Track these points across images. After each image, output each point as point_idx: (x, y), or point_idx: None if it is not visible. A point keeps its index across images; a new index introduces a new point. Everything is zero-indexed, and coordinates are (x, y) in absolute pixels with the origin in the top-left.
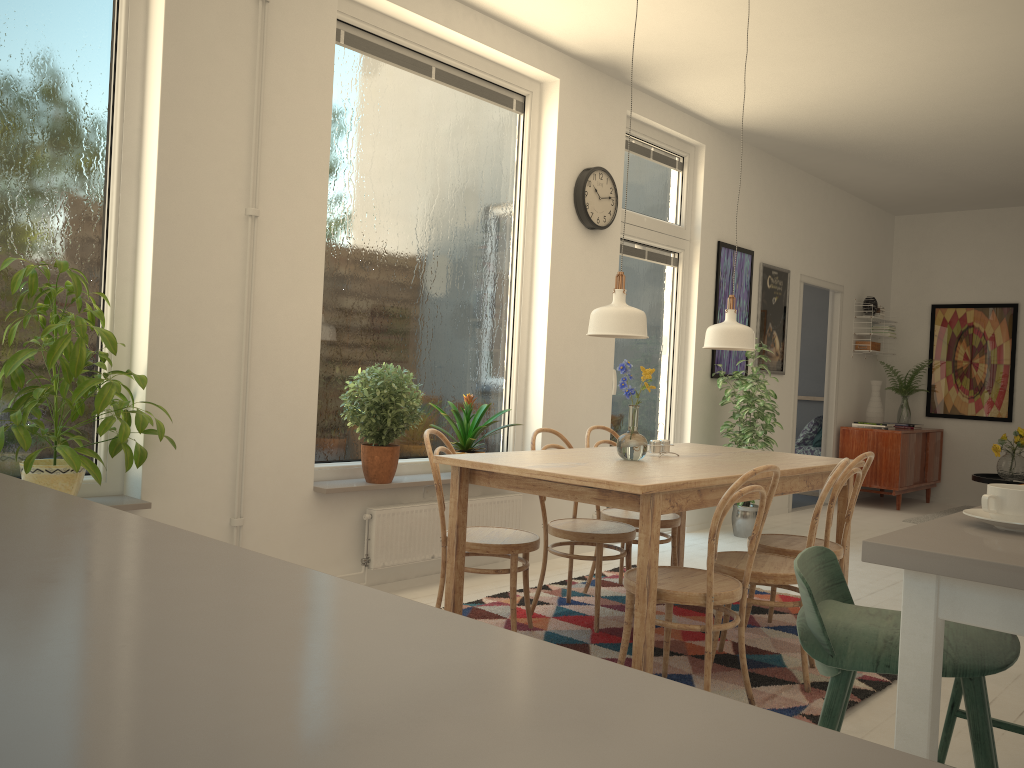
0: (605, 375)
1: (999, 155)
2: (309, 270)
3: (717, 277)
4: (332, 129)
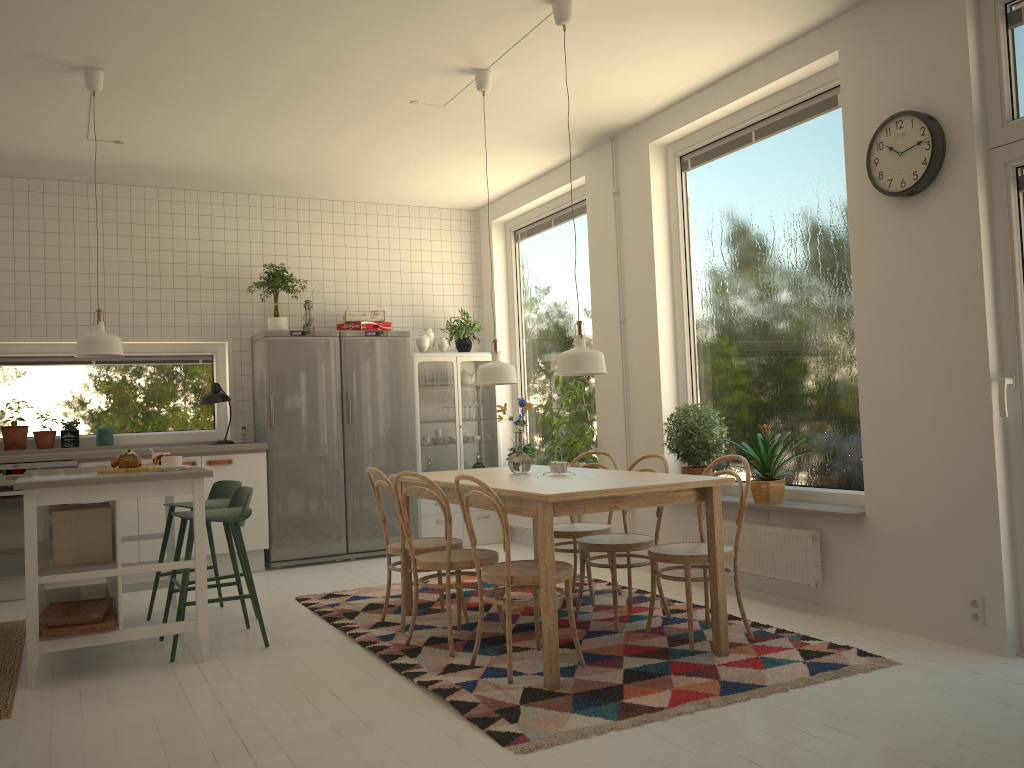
0: (971, 389)
1: None
2: (651, 345)
3: None
4: (688, 234)
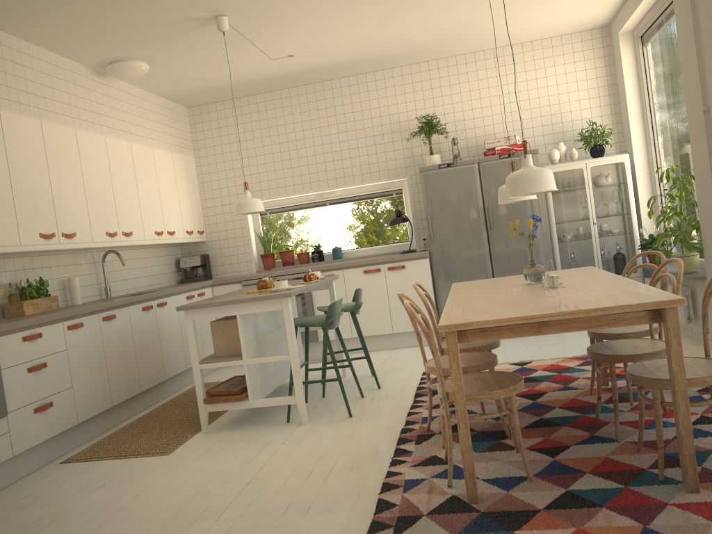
0: None
1: None
2: None
3: None
4: None
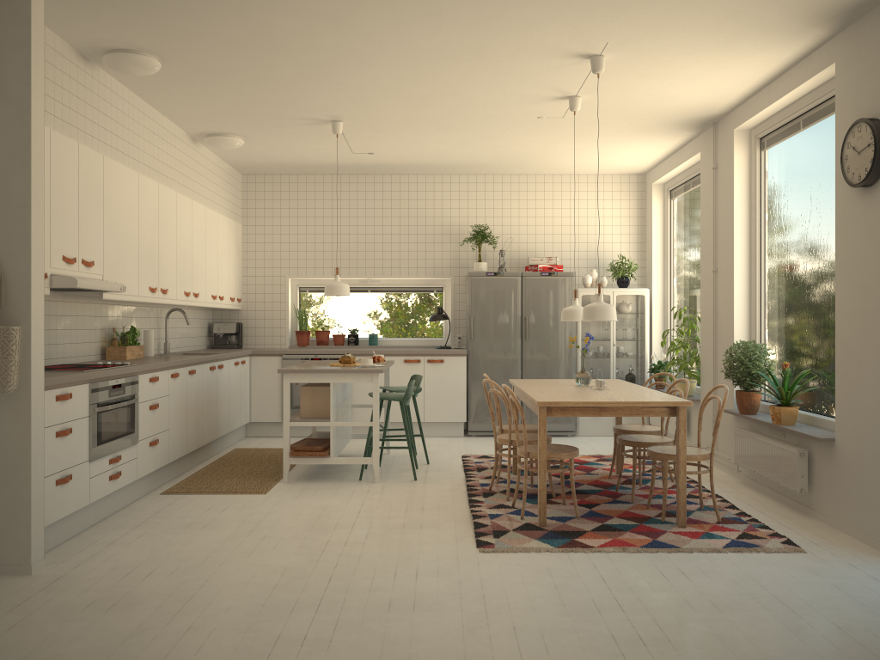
0: None
1: None
2: (729, 291)
3: None
4: (762, 202)
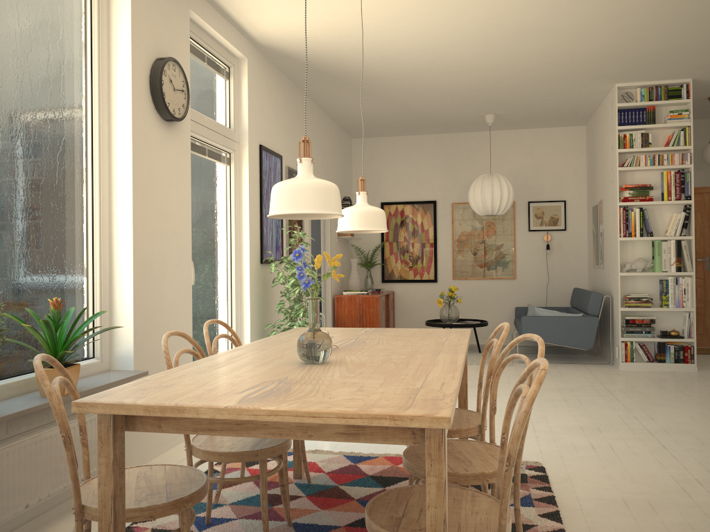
0: (185, 266)
1: (444, 91)
2: None
3: (261, 176)
4: None
